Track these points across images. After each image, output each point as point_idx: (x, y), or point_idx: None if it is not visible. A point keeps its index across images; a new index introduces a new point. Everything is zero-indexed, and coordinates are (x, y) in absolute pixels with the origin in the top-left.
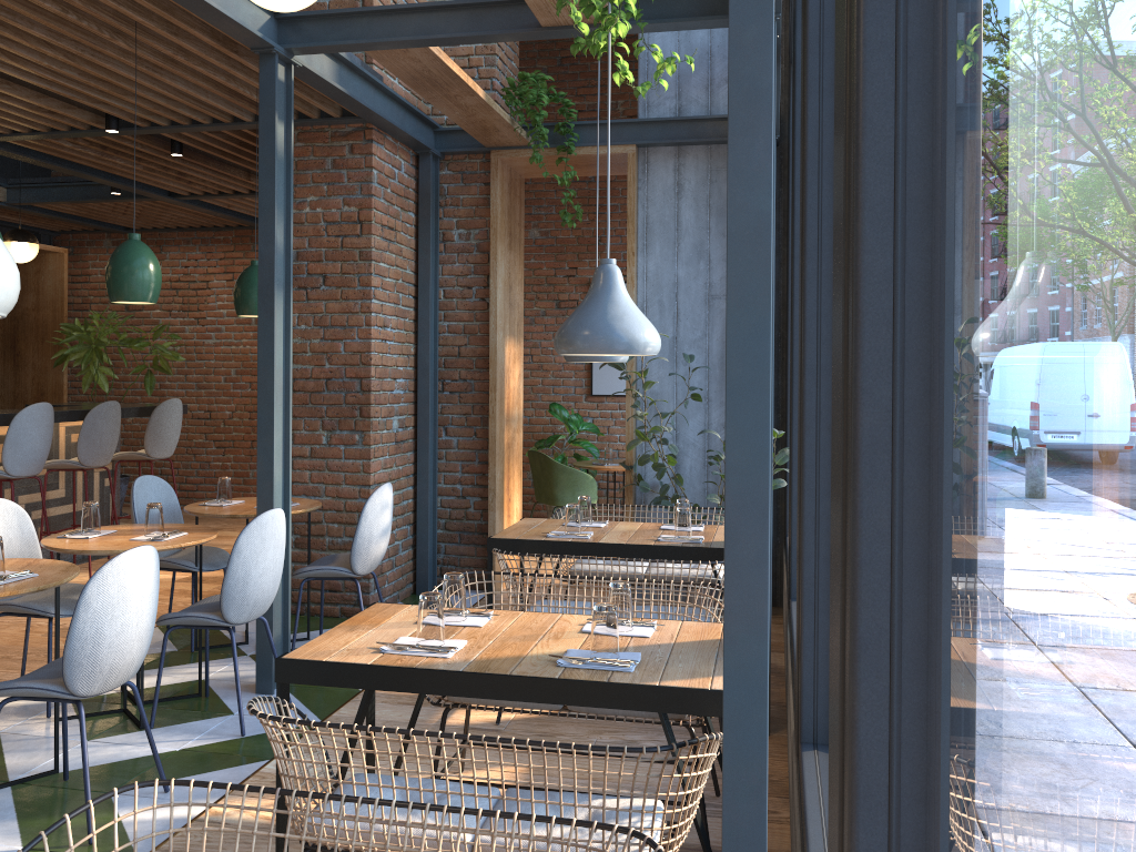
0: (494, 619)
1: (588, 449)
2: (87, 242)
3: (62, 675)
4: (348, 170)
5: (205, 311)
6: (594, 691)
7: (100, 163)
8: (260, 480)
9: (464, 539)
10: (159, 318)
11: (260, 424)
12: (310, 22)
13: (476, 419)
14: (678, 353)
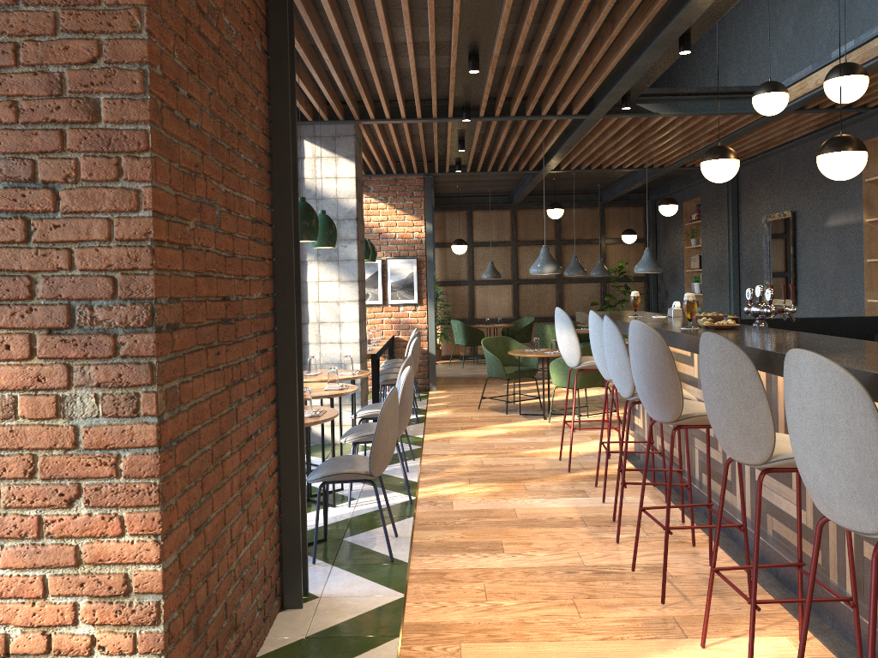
0: None
1: None
2: None
3: None
4: None
5: None
6: None
7: None
8: None
9: None
10: None
11: None
12: None
13: None
14: None
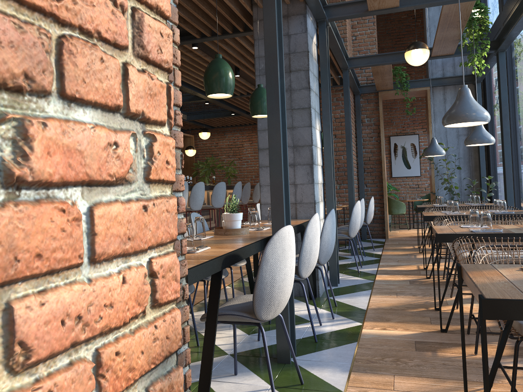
0: (460, 212)
1: (395, 196)
2: (196, 133)
3: (348, 231)
4: (341, 101)
5: (242, 155)
6: (508, 216)
7: (240, 104)
8: (349, 193)
9: (374, 221)
10: (224, 159)
11: (348, 176)
12: (355, 59)
13: (376, 181)
14: (448, 154)
